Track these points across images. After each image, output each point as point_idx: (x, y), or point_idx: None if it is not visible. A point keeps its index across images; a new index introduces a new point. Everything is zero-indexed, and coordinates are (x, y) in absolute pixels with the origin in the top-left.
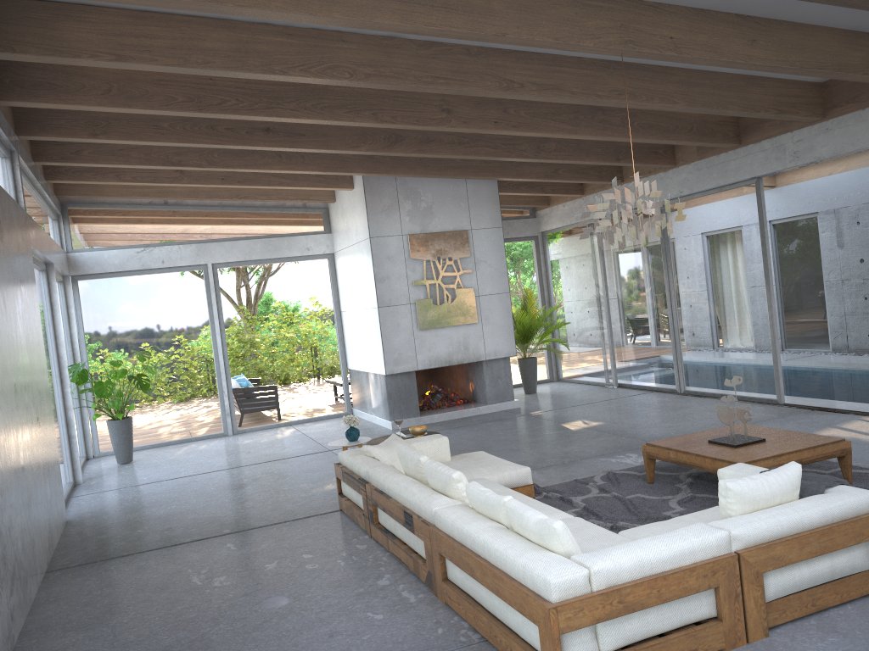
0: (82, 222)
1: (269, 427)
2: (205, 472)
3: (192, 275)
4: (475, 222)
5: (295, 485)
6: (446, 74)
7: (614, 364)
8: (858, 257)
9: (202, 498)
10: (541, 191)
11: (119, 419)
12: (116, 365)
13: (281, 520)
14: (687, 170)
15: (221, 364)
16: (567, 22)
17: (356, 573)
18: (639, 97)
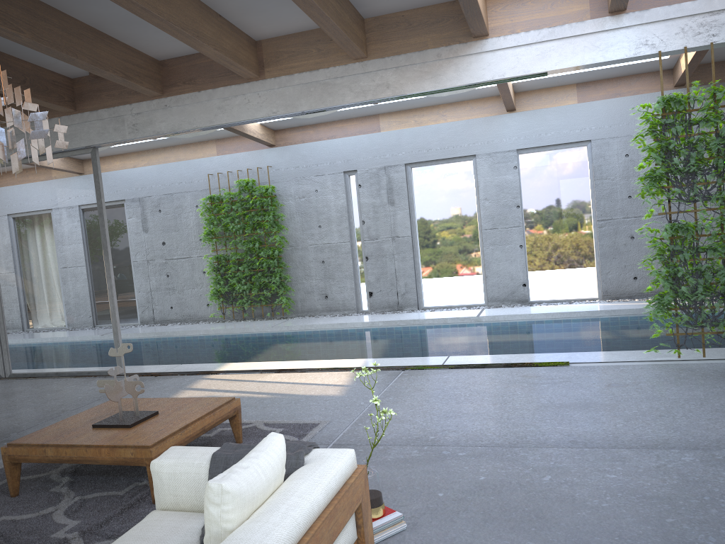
0: None
1: None
2: None
3: None
4: None
5: None
6: None
7: None
8: (161, 240)
9: None
10: None
11: None
12: None
13: None
14: None
15: None
16: None
17: None
18: None
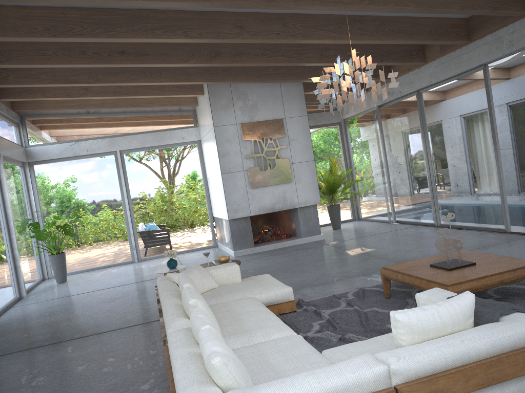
0: (34, 127)
1: (162, 256)
2: (101, 289)
3: (107, 158)
4: (288, 113)
5: (147, 299)
6: None
7: (393, 207)
8: None
9: (83, 309)
10: None
11: (56, 254)
12: (58, 219)
13: (117, 327)
14: (434, 65)
15: (128, 216)
16: None
17: (132, 377)
18: (377, 2)
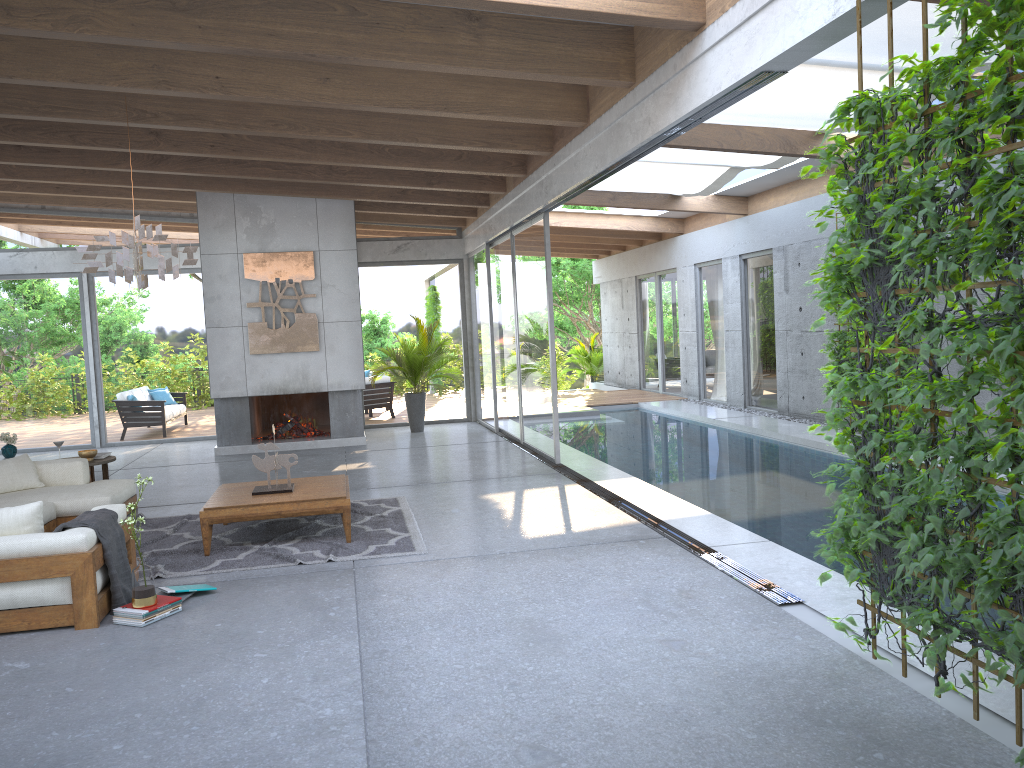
0: None
1: (140, 443)
2: None
3: (67, 282)
4: (324, 243)
5: None
6: (67, 104)
7: (496, 407)
8: (798, 304)
9: None
10: (424, 211)
11: None
12: None
13: None
14: (510, 199)
15: (92, 375)
16: (87, 64)
17: None
18: (301, 127)
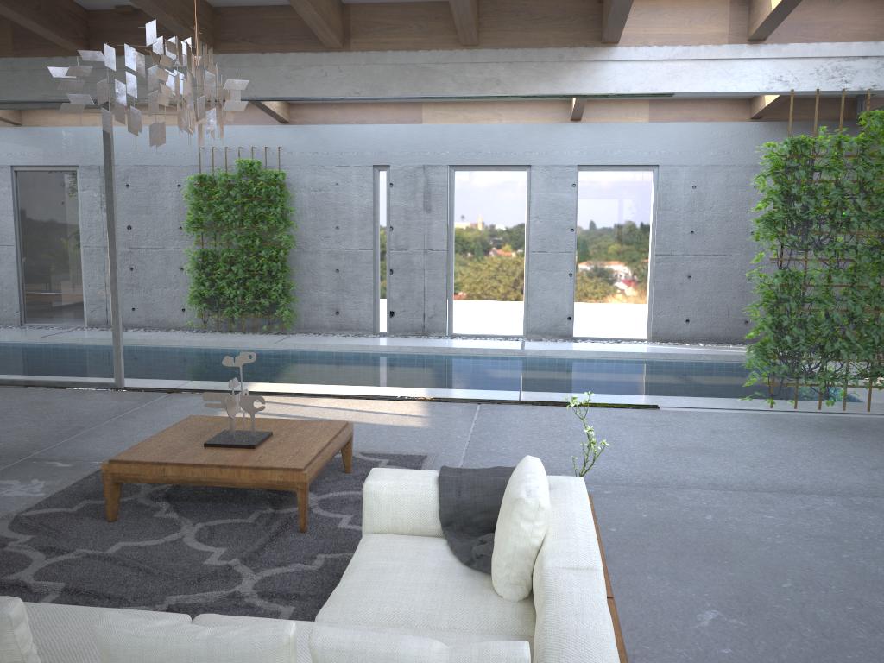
0: None
1: None
2: None
3: None
4: None
5: None
6: None
7: None
8: (126, 223)
9: None
10: None
11: None
12: None
13: None
14: None
15: None
16: None
17: None
18: None
